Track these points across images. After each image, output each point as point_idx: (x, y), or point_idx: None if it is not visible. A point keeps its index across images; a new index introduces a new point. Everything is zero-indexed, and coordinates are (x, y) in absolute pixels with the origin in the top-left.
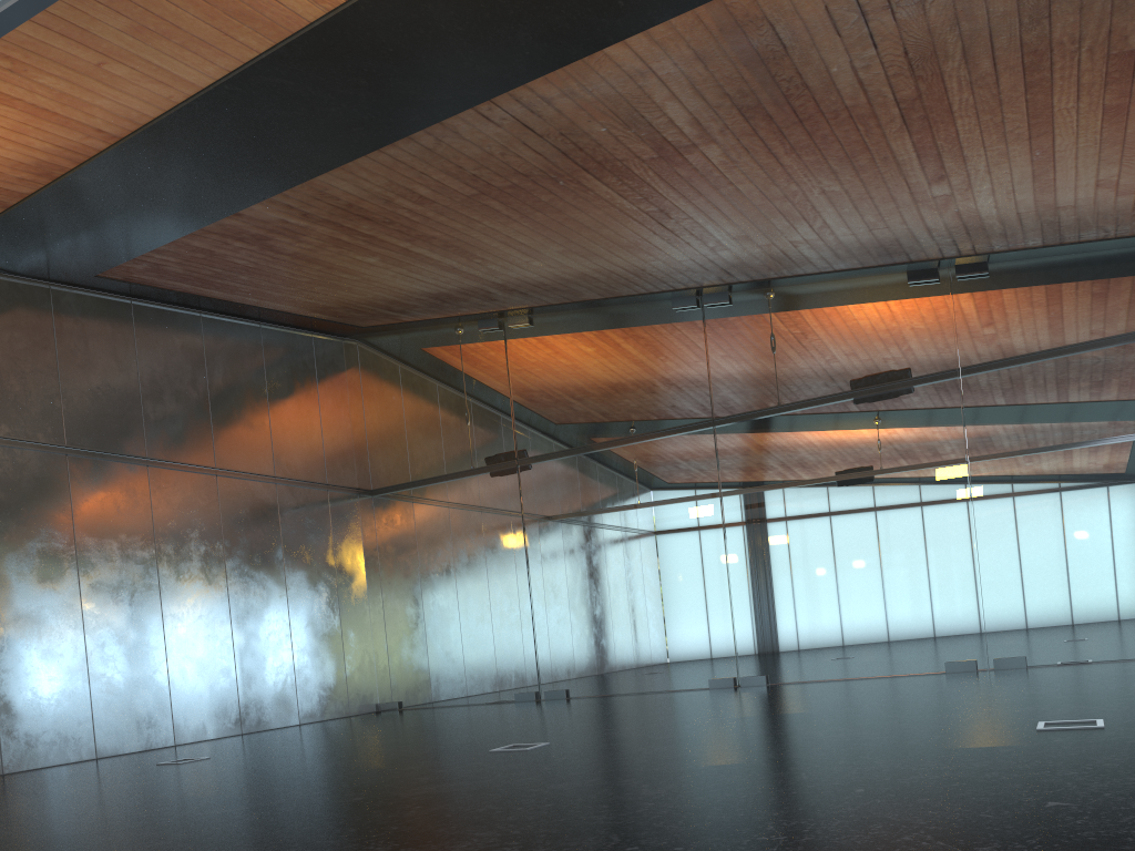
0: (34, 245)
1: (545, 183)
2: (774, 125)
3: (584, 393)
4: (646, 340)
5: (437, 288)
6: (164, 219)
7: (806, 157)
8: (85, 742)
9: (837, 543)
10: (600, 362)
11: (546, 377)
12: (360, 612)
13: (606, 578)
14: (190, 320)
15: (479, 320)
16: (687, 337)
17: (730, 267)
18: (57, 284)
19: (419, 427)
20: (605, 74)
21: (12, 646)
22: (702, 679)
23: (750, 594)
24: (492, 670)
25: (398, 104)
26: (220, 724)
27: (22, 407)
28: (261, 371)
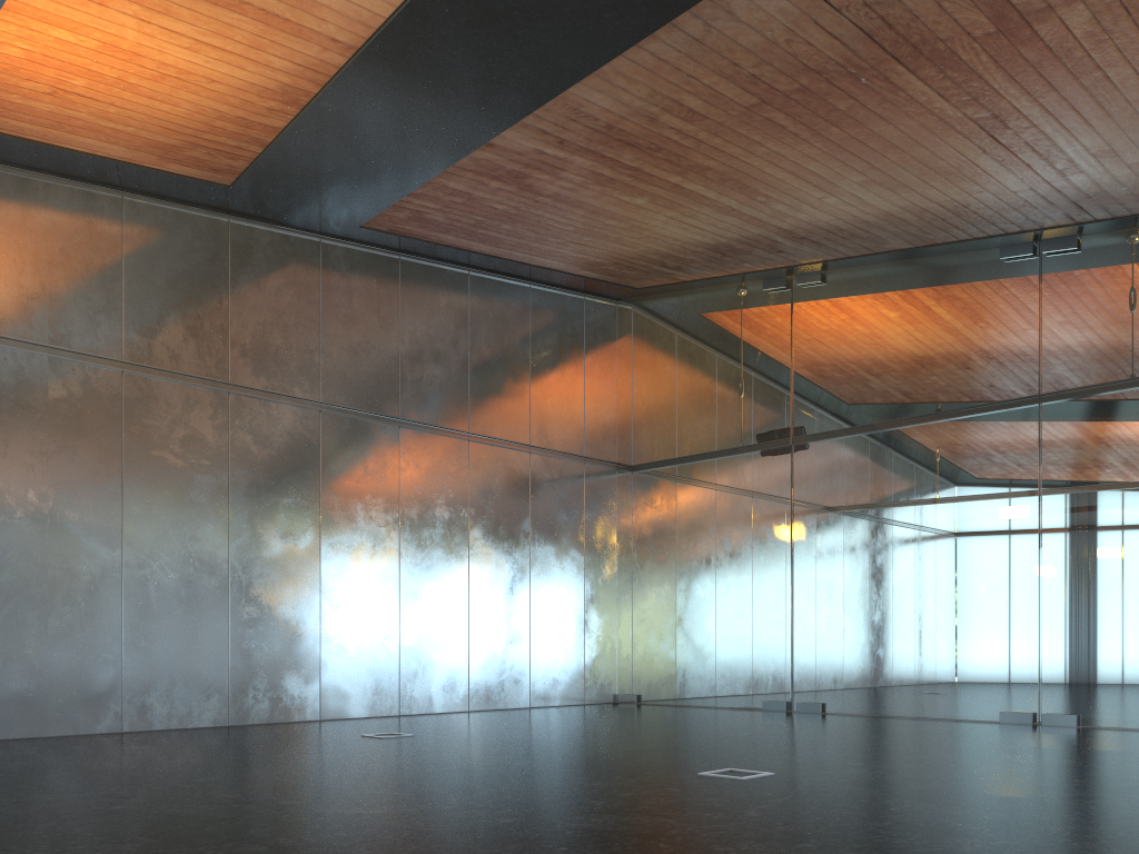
0: (298, 191)
1: (843, 82)
2: None
3: (878, 362)
4: (962, 298)
5: (715, 237)
6: (415, 154)
7: None
8: (311, 703)
9: None
10: (901, 325)
11: (835, 342)
12: (606, 595)
13: (883, 579)
14: (457, 278)
15: (764, 279)
16: (1016, 293)
17: (1084, 199)
18: (327, 237)
19: (687, 398)
20: None
21: (249, 599)
22: (991, 710)
23: (1067, 612)
24: (740, 672)
25: None
26: (446, 698)
27: (282, 360)
28: (525, 334)
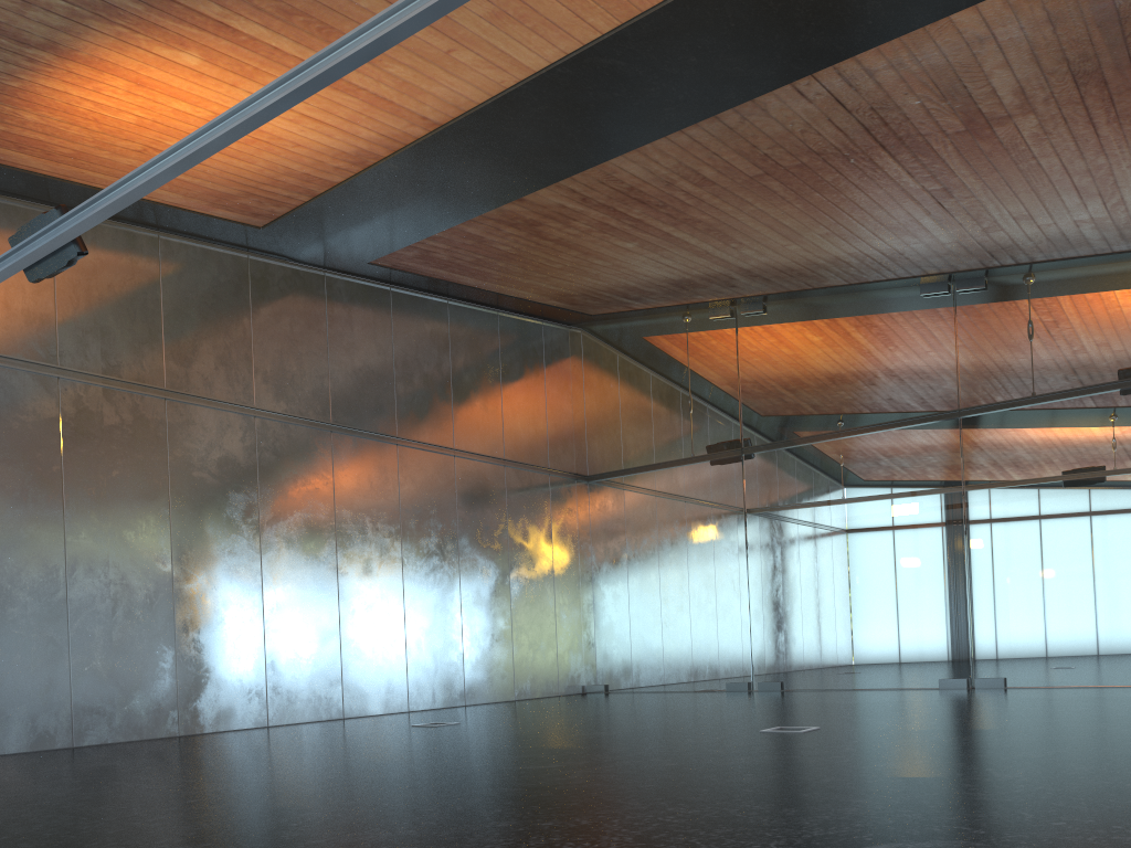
0: (325, 233)
1: (835, 161)
2: (1105, 92)
3: (818, 382)
4: (889, 327)
5: (681, 274)
6: (451, 206)
7: (1128, 127)
8: (335, 703)
9: (1095, 542)
10: (837, 350)
11: (778, 365)
12: (572, 594)
13: (831, 571)
14: (438, 307)
15: (710, 308)
16: (935, 324)
17: (997, 250)
18: (330, 271)
19: (641, 414)
20: (942, 42)
21: (280, 608)
22: (931, 679)
23: (991, 592)
24: (703, 659)
25: (718, 82)
26: (446, 694)
27: (297, 386)
28: (496, 357)
